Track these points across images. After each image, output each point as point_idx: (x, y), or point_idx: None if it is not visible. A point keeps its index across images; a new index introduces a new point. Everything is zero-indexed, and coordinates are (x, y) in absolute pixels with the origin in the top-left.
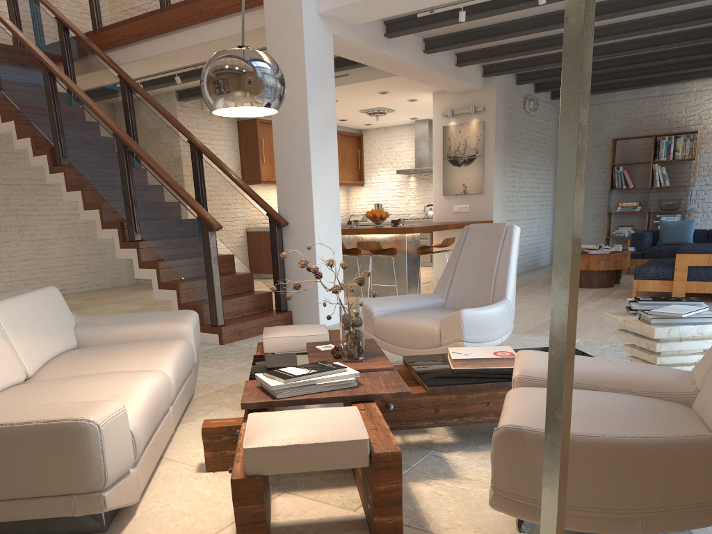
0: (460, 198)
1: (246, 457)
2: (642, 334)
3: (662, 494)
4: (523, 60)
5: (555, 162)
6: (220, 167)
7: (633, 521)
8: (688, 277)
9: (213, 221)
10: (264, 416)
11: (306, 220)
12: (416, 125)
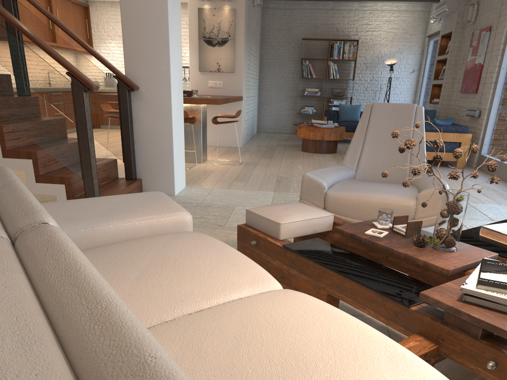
0: (214, 75)
1: None
2: None
3: None
4: None
5: (259, 52)
6: (48, 16)
7: None
8: None
9: (88, 80)
10: None
11: (161, 86)
12: None
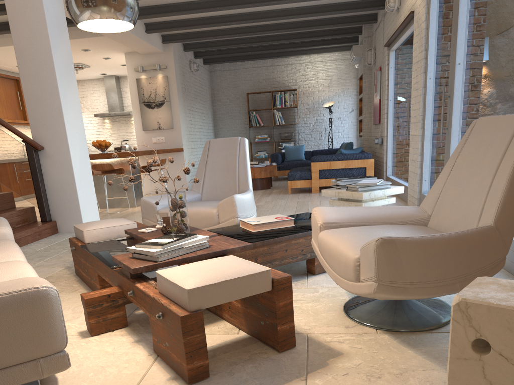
0: (157, 132)
1: (190, 297)
2: (353, 198)
3: (467, 265)
4: (190, 33)
5: (211, 108)
6: None
7: (455, 284)
8: (319, 177)
9: None
10: (175, 269)
11: (61, 145)
12: (105, 79)
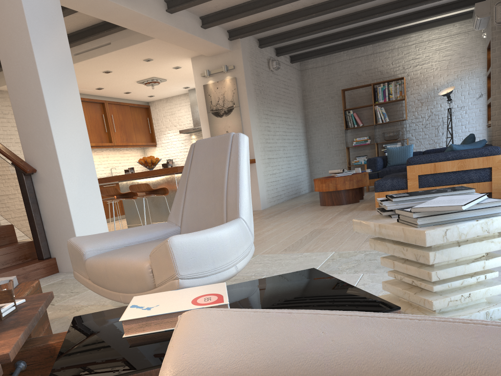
0: None
1: None
2: (408, 242)
3: None
4: (259, 22)
5: (301, 112)
6: None
7: None
8: (419, 185)
9: None
10: None
11: (52, 165)
12: (190, 93)
